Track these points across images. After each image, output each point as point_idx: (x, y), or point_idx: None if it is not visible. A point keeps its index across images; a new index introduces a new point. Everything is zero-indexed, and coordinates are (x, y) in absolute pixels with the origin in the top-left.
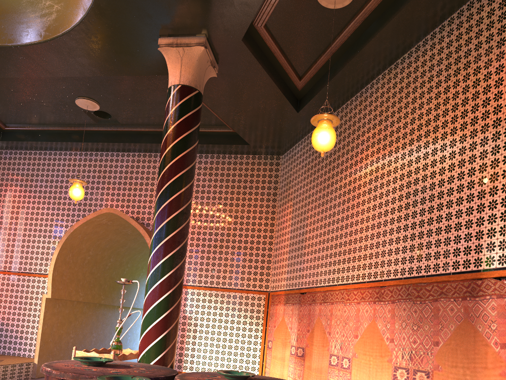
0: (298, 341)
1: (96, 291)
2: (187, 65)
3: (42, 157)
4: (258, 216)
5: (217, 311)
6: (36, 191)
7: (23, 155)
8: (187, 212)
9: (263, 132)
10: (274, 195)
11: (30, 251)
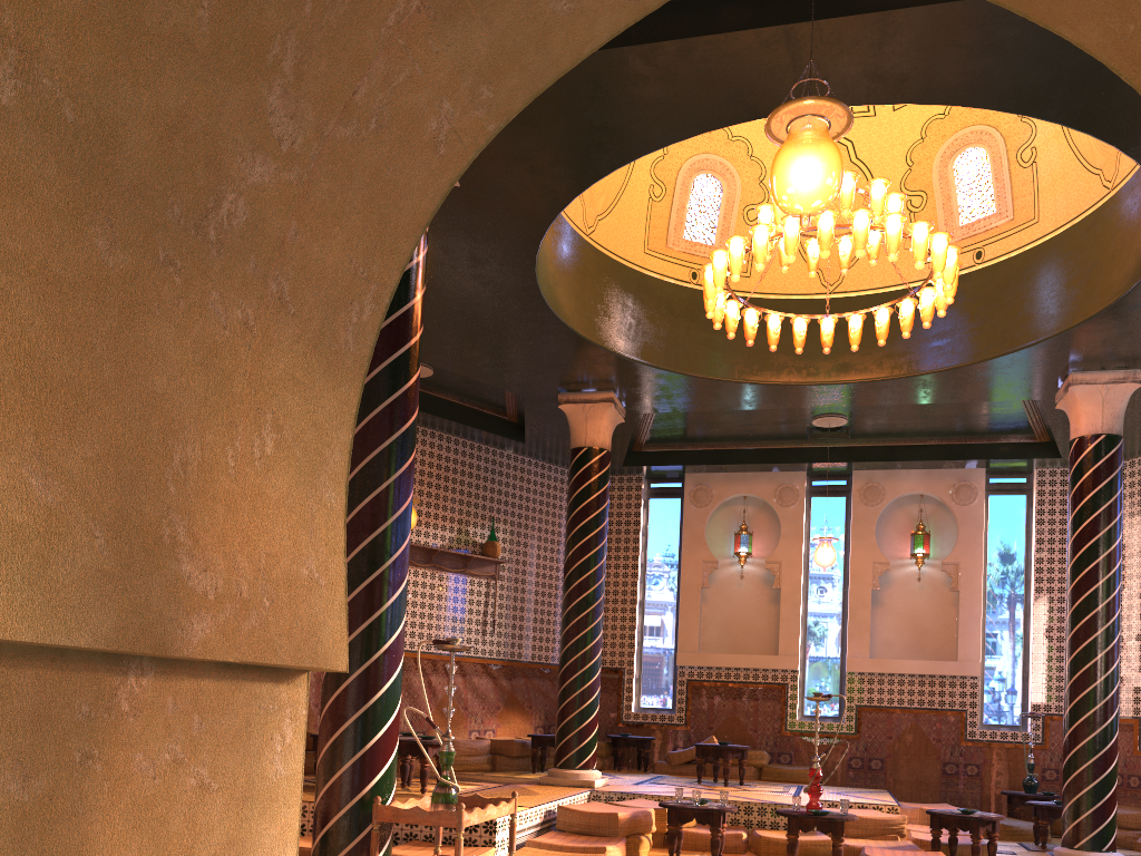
0: None
1: None
2: None
3: None
4: None
5: None
6: None
7: None
8: None
9: None
10: None
11: None
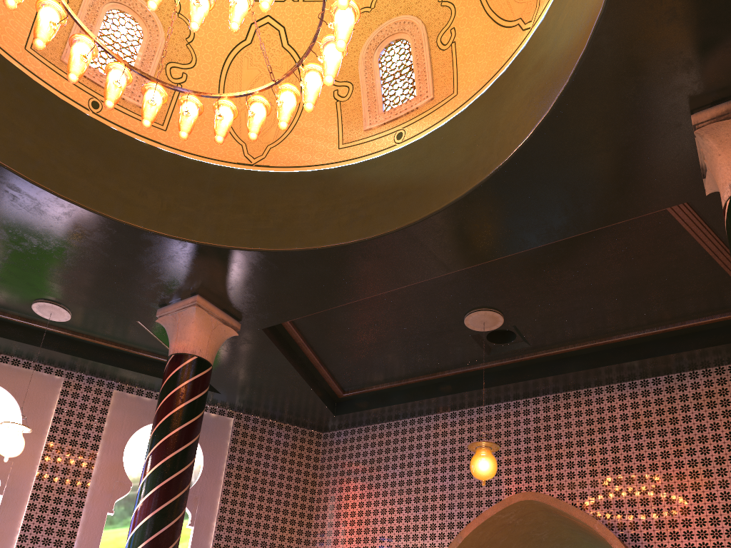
0: None
1: None
2: None
3: (392, 431)
4: None
5: None
6: (386, 484)
7: (363, 432)
8: None
9: None
10: None
11: None
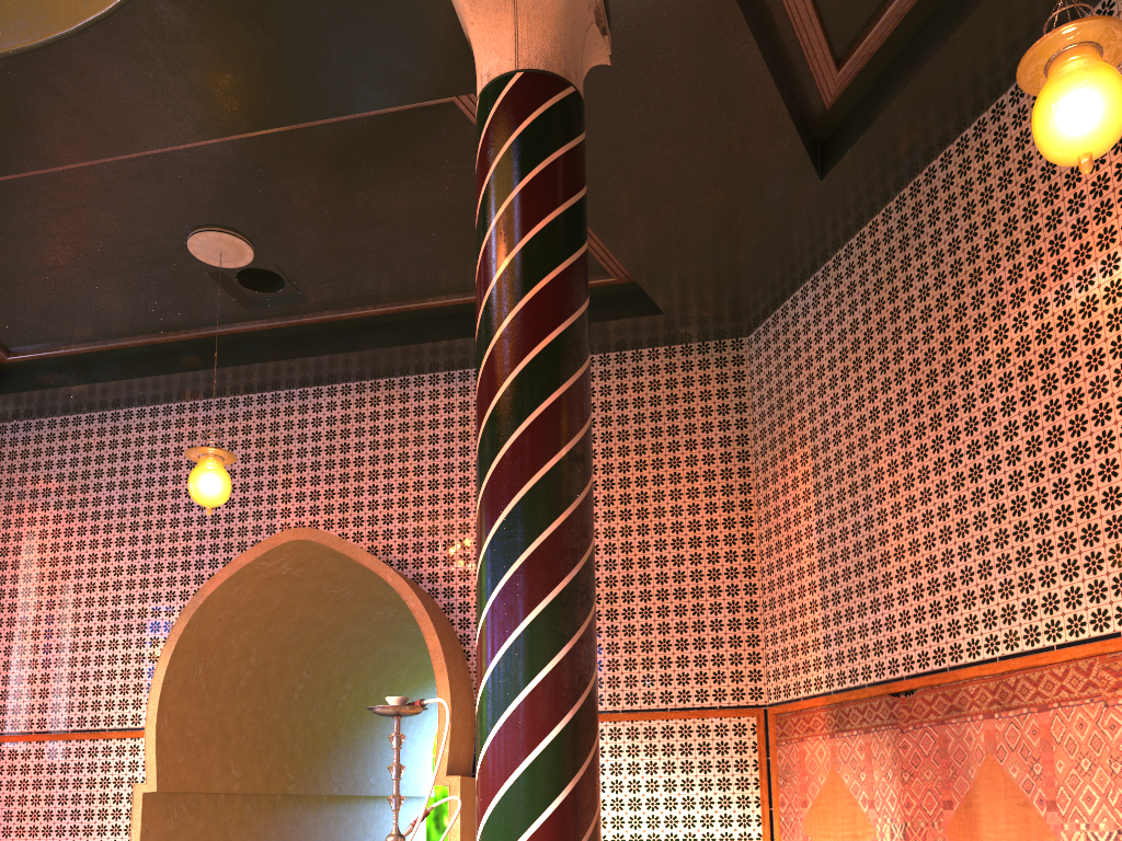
0: (913, 839)
1: (272, 762)
2: (533, 12)
3: (107, 427)
4: (703, 504)
5: (623, 779)
6: (98, 515)
7: (59, 427)
8: (585, 454)
9: (707, 264)
10: (741, 443)
11: (92, 673)
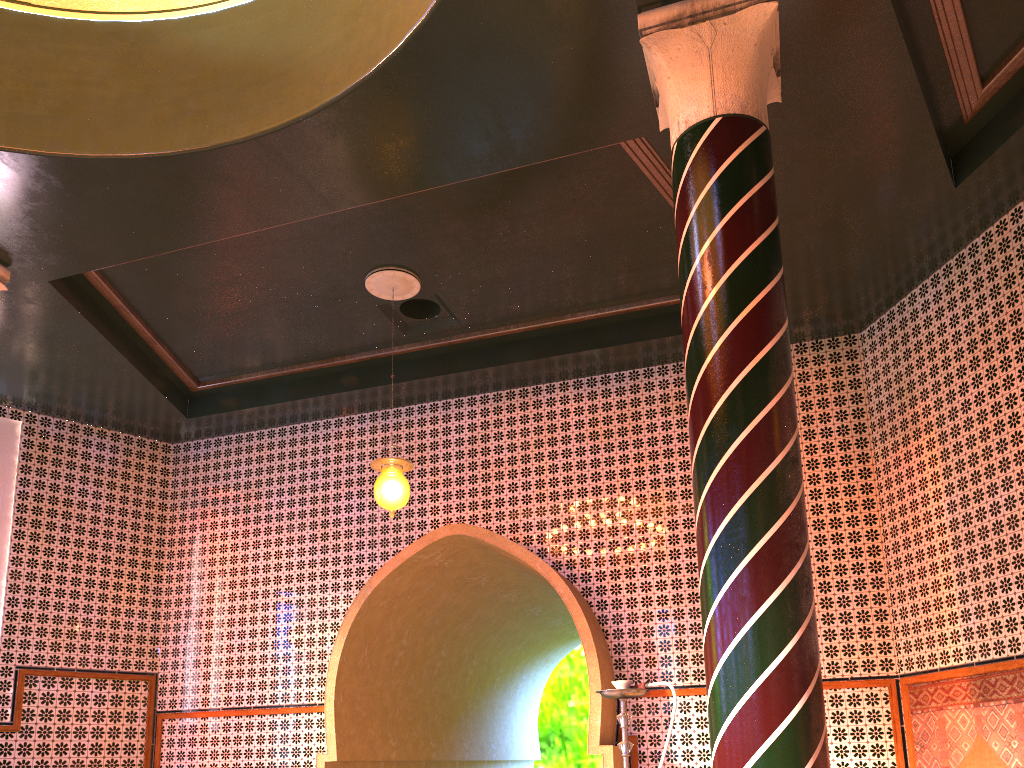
0: None
1: (419, 732)
2: (727, 63)
3: (276, 441)
4: (825, 489)
5: None
6: (270, 518)
7: (234, 443)
8: (798, 456)
9: (833, 270)
10: (858, 431)
11: (270, 656)
